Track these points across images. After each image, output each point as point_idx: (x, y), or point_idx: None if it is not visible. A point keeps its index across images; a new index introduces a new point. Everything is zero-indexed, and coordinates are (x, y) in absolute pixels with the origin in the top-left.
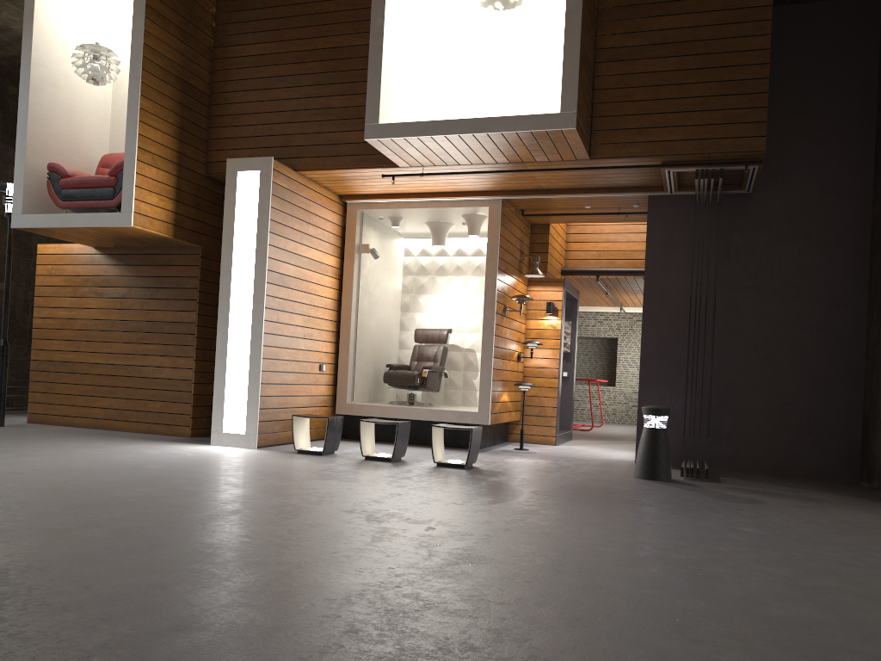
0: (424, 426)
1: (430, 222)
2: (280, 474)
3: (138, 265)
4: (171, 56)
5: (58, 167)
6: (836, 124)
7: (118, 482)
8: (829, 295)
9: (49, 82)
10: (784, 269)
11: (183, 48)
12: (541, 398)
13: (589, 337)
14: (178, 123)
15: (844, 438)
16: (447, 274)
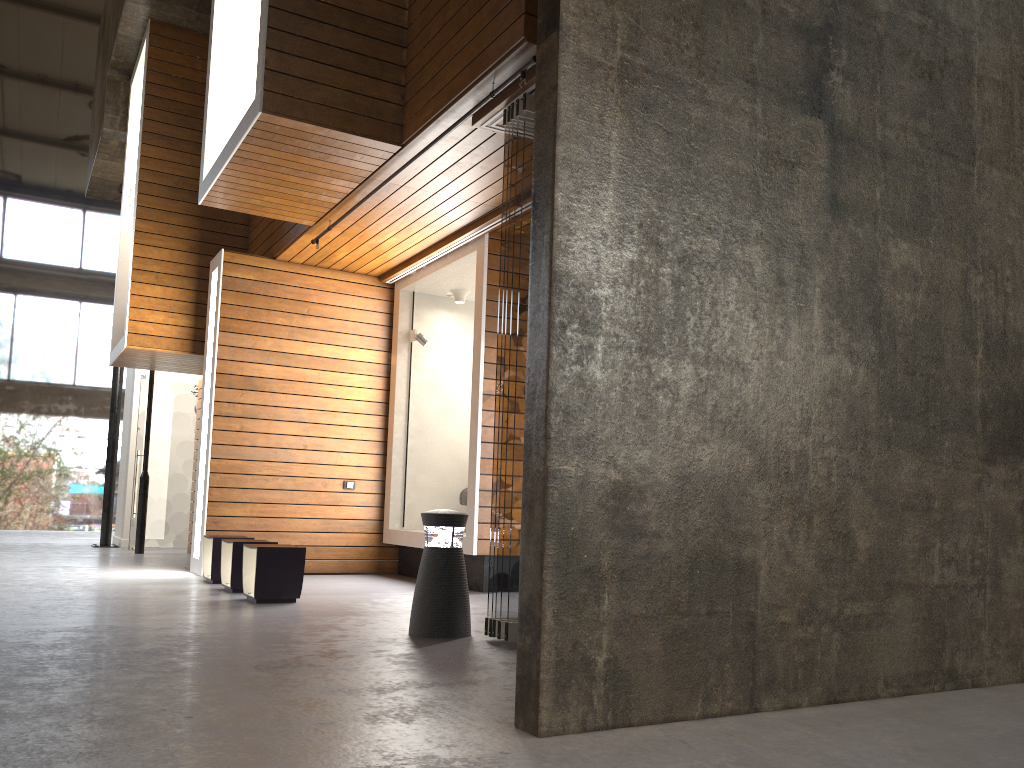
0: None
1: None
2: (7, 591)
3: None
4: (184, 173)
5: None
6: None
7: None
8: None
9: None
10: None
11: None
12: None
13: None
14: (197, 237)
15: None
16: None
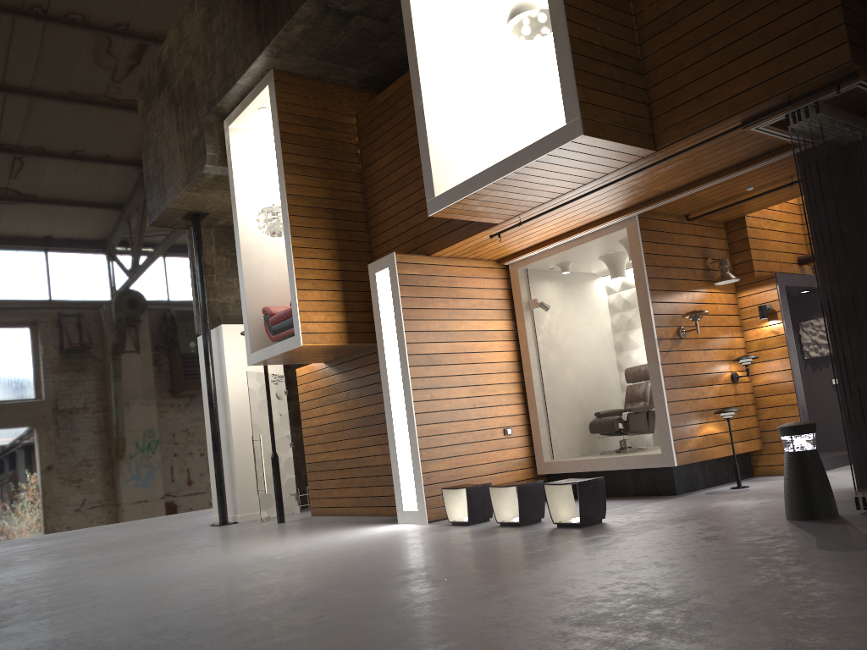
0: (620, 475)
1: (601, 257)
2: (364, 555)
3: (349, 370)
4: (317, 194)
5: (266, 309)
6: None
7: (211, 577)
8: None
9: (257, 245)
10: None
11: (329, 183)
12: (780, 420)
13: None
14: (335, 246)
15: None
16: None
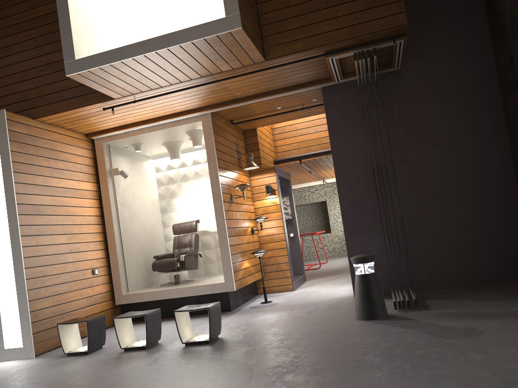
0: (187, 300)
1: (165, 143)
2: None
3: None
4: None
5: None
6: (453, 4)
7: None
8: (477, 137)
9: None
10: (437, 124)
11: None
12: (276, 258)
13: (308, 204)
14: None
15: (514, 247)
16: (189, 179)
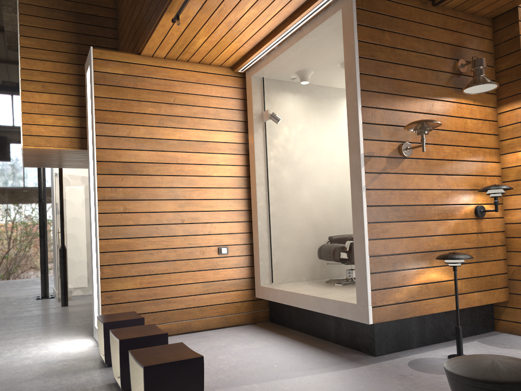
0: (325, 316)
1: (341, 64)
2: None
3: None
4: None
5: None
6: None
7: None
8: None
9: None
10: None
11: None
12: None
13: None
14: (74, 50)
15: None
16: None
